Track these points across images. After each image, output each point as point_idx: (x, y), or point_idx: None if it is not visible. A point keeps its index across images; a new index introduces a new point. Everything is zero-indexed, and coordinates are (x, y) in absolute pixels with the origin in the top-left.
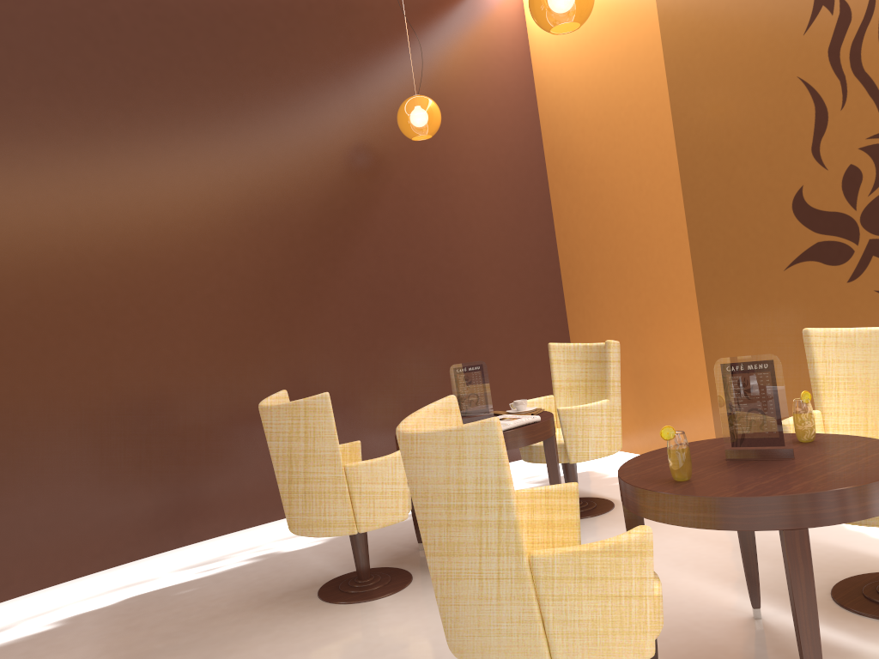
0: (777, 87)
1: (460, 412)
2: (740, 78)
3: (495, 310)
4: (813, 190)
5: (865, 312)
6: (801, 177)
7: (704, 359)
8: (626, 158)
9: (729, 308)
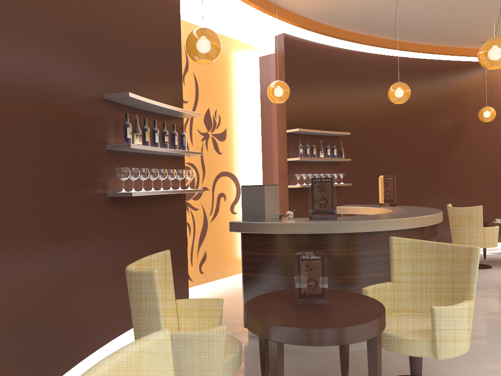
0: None
1: None
2: None
3: (497, 184)
4: None
5: None
6: None
7: None
8: None
9: None
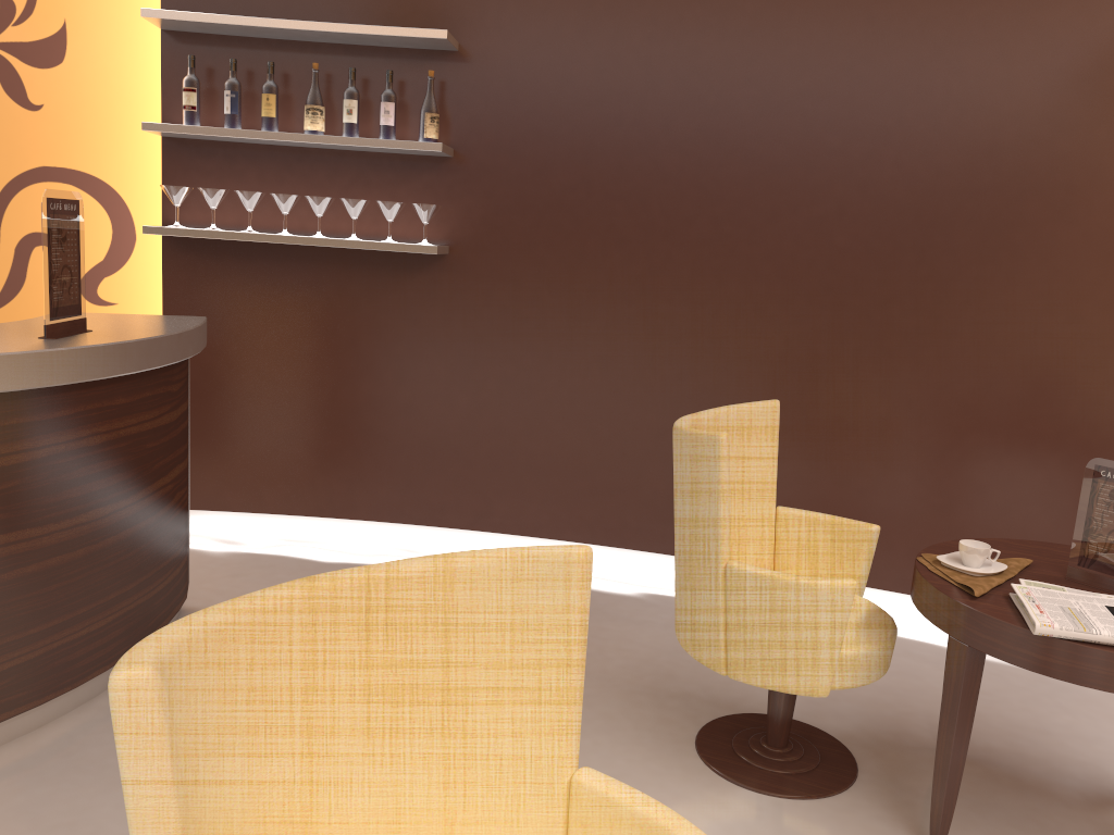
0: None
1: (1081, 555)
2: None
3: None
4: None
5: None
6: None
7: None
8: None
9: None
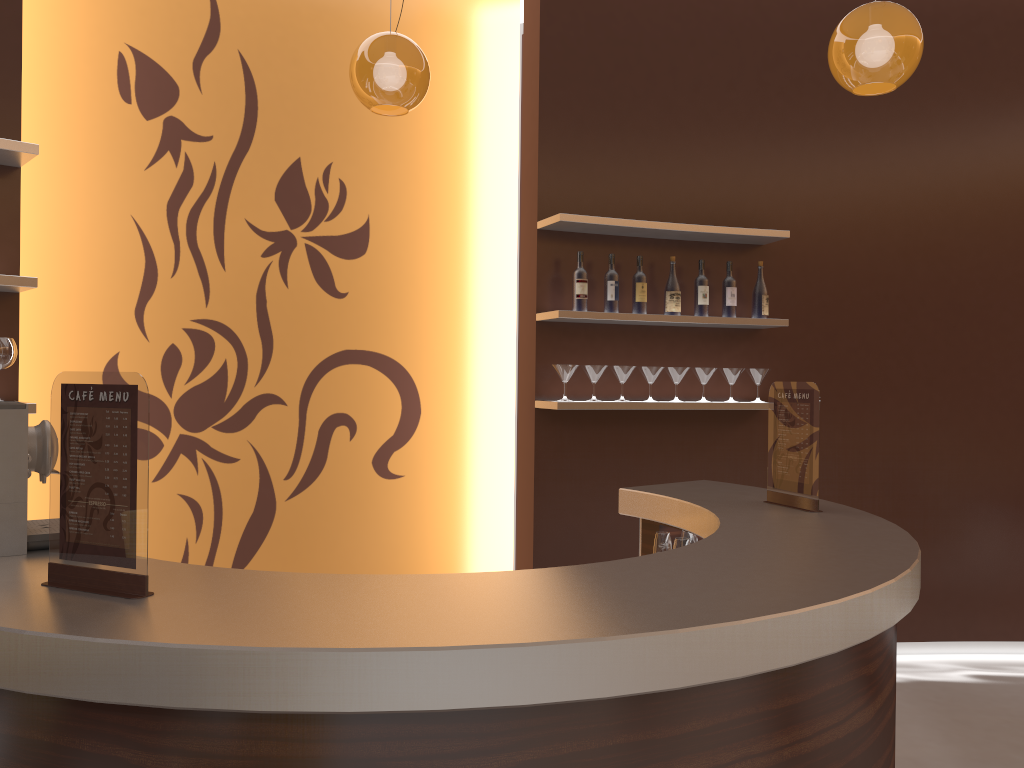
0: None
1: None
2: None
3: None
4: None
5: None
6: None
7: None
8: None
9: None
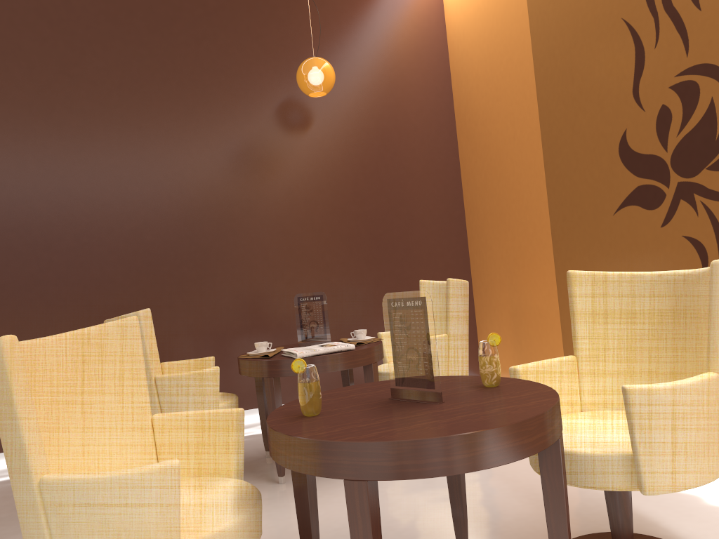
0: (606, 31)
1: (302, 337)
2: (580, 25)
3: (399, 249)
4: (634, 133)
5: (675, 258)
6: (625, 120)
7: (557, 302)
8: (504, 110)
9: (574, 252)
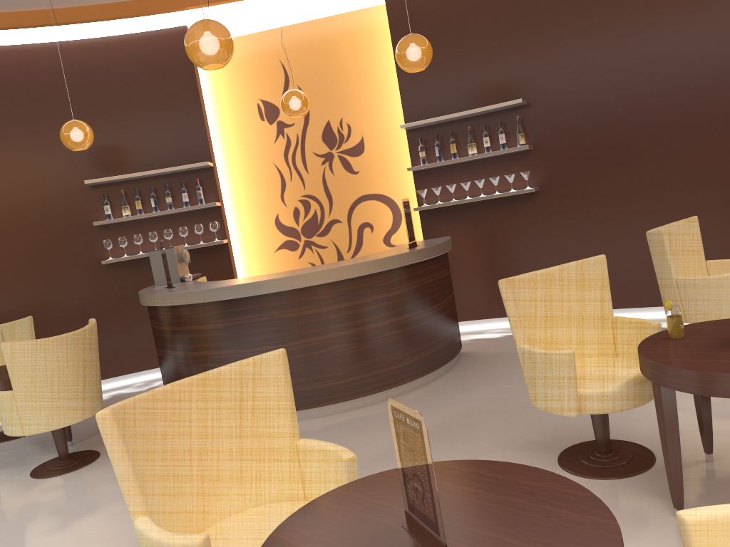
0: None
1: None
2: None
3: None
4: None
5: None
6: None
7: None
8: None
9: None
